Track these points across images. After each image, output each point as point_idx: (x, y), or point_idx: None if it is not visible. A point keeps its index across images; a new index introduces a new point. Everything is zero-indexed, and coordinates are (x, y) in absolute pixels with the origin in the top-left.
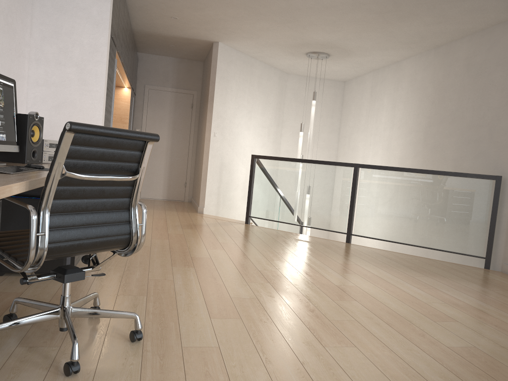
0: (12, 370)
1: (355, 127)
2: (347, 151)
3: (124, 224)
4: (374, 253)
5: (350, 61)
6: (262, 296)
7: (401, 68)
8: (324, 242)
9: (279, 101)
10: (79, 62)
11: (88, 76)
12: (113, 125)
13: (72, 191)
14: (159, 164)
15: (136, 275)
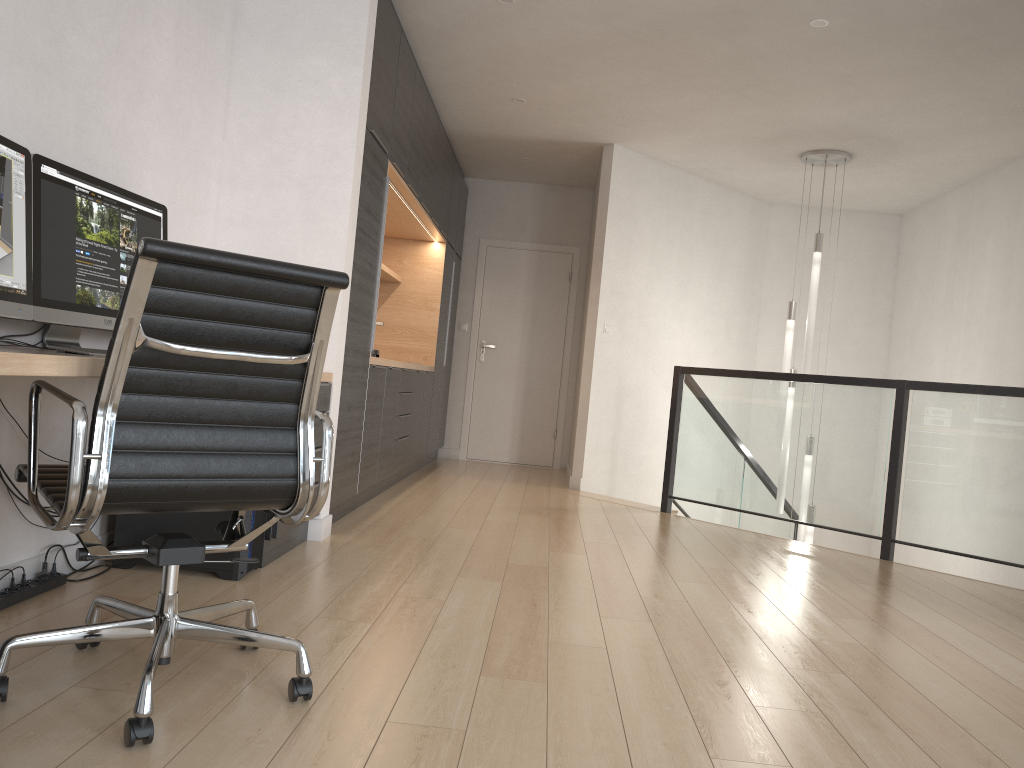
0: (37, 724)
1: (925, 310)
2: (908, 364)
3: (282, 457)
4: (943, 583)
5: (903, 166)
6: (619, 646)
7: (1023, 173)
8: (825, 556)
9: (750, 262)
10: (305, 179)
11: (319, 204)
12: (411, 314)
13: (165, 380)
14: (505, 393)
15: (375, 587)
